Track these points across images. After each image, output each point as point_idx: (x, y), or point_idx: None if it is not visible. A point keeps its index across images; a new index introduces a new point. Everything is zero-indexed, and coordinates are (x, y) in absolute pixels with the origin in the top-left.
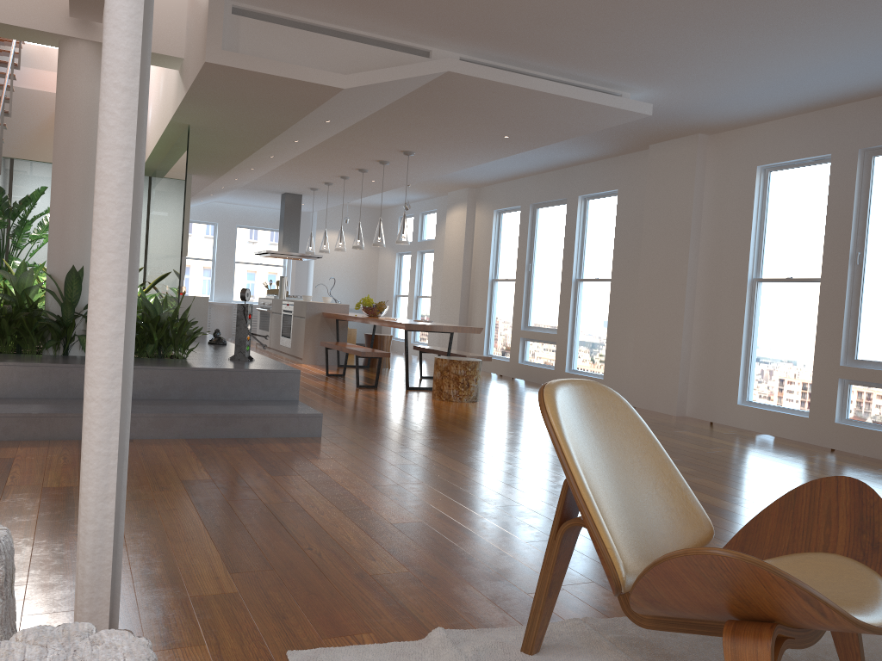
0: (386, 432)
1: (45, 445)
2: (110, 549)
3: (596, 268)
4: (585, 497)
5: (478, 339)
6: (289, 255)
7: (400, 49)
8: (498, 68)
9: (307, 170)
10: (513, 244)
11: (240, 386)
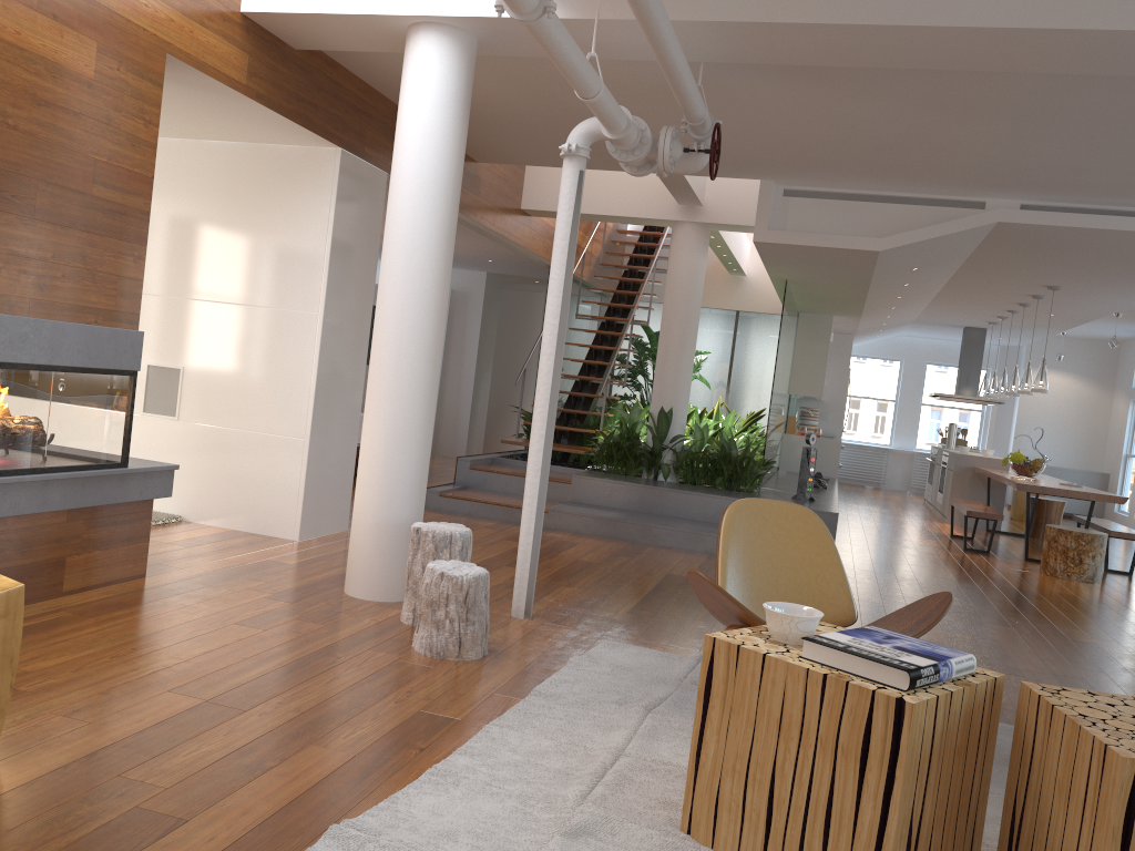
0: (906, 582)
1: (606, 540)
2: (529, 561)
3: None
4: (718, 560)
5: None
6: (962, 398)
7: (951, 204)
8: (1073, 208)
9: (963, 305)
10: None
11: None
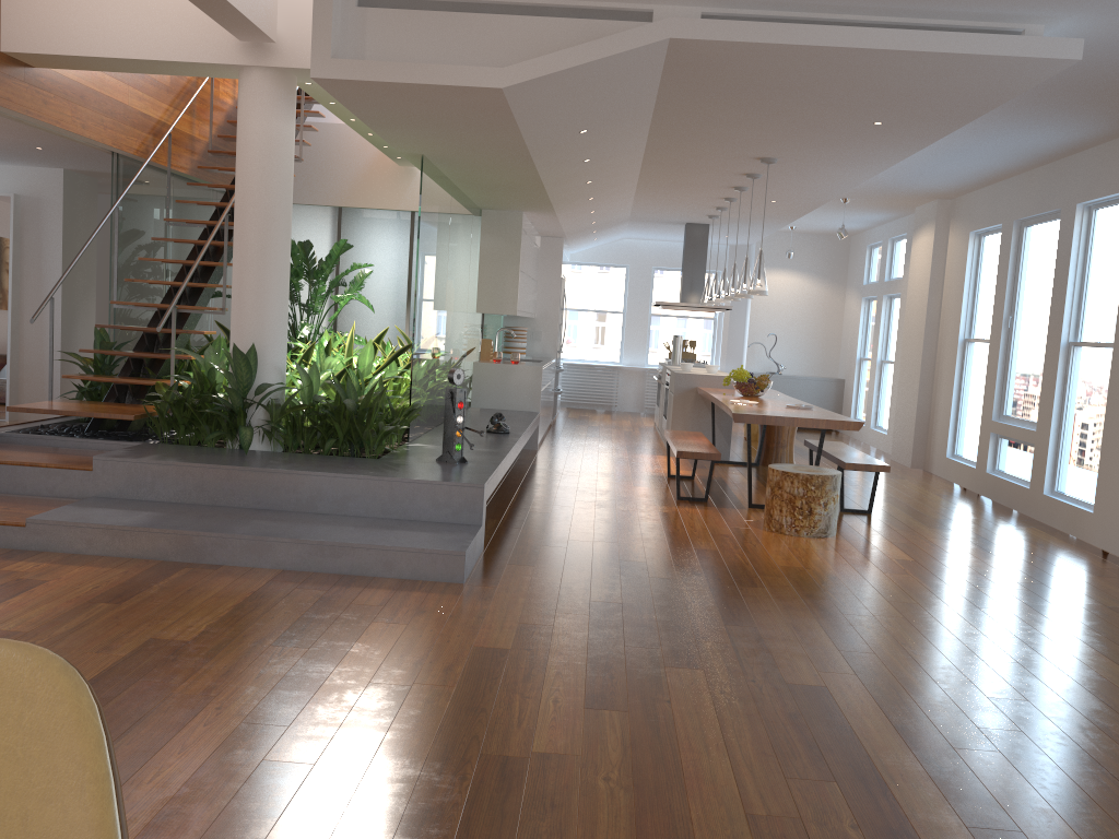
0: (573, 584)
1: (114, 565)
2: None
3: (1100, 325)
4: None
5: (941, 430)
6: (686, 306)
7: (605, 15)
8: (774, 19)
9: (675, 194)
10: (994, 285)
11: (404, 502)
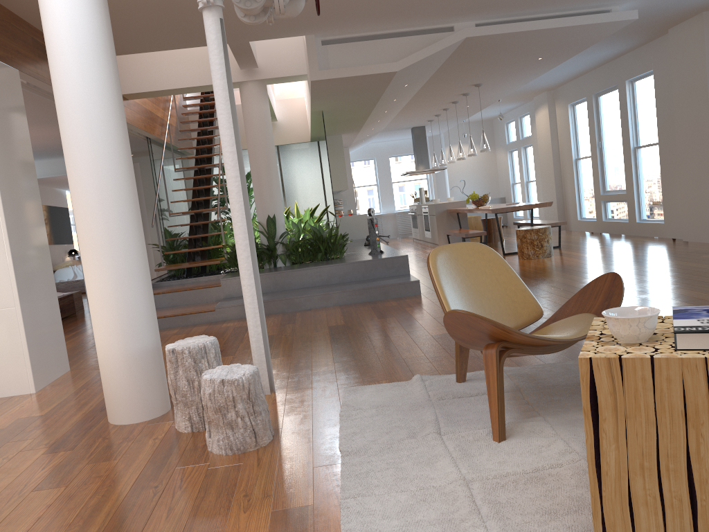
0: None
1: (265, 317)
2: (263, 347)
3: (648, 136)
4: (442, 299)
5: (572, 207)
6: (422, 171)
7: (432, 31)
8: (506, 21)
9: (417, 111)
10: (586, 128)
11: (372, 270)
